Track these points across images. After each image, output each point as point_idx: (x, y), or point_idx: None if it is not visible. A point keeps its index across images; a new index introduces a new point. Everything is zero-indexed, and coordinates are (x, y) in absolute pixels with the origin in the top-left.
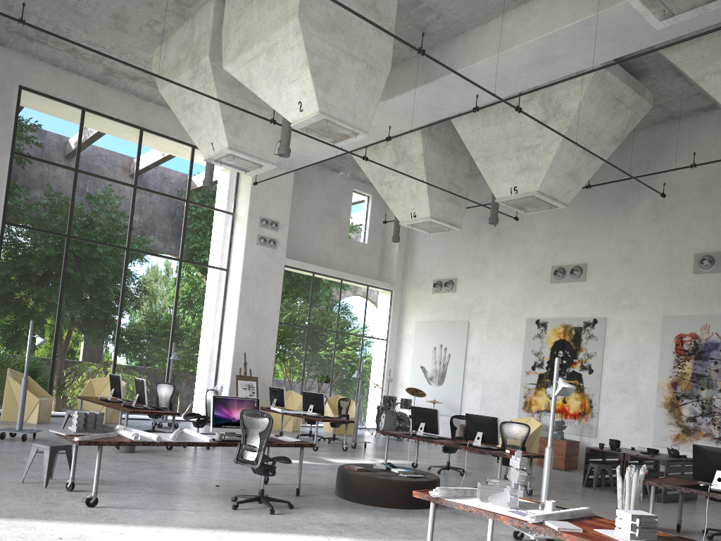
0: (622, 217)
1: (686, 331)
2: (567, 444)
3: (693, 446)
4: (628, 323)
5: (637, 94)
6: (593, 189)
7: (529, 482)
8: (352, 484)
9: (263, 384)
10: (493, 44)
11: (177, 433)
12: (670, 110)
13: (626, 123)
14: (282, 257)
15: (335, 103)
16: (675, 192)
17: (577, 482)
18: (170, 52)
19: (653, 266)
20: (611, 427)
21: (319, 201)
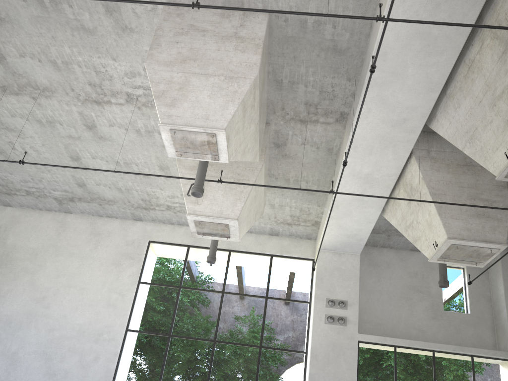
0: None
1: None
2: None
3: None
4: None
5: None
6: None
7: None
8: None
9: None
10: (383, 5)
11: None
12: None
13: None
14: (354, 333)
15: (181, 113)
16: None
17: None
18: None
19: None
20: None
21: (400, 279)
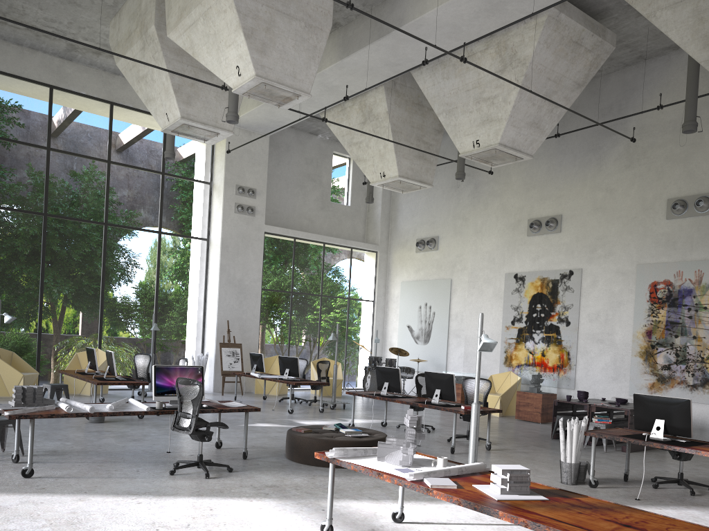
0: (596, 165)
1: (660, 278)
2: (543, 397)
3: (634, 395)
4: (603, 273)
5: (597, 35)
6: (567, 138)
7: (488, 437)
8: (297, 446)
9: (249, 350)
10: None
11: (115, 403)
12: (639, 51)
13: (588, 67)
14: (261, 224)
15: (272, 66)
16: (647, 136)
17: (547, 435)
18: (123, 23)
19: (626, 214)
20: (589, 378)
21: (298, 165)
